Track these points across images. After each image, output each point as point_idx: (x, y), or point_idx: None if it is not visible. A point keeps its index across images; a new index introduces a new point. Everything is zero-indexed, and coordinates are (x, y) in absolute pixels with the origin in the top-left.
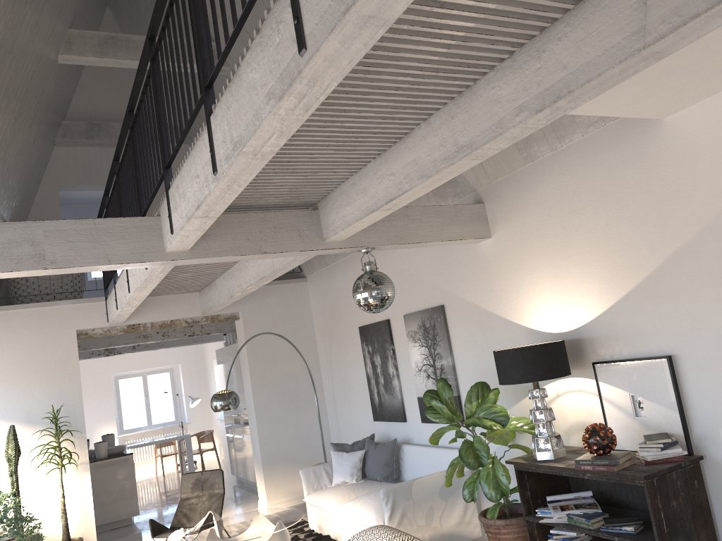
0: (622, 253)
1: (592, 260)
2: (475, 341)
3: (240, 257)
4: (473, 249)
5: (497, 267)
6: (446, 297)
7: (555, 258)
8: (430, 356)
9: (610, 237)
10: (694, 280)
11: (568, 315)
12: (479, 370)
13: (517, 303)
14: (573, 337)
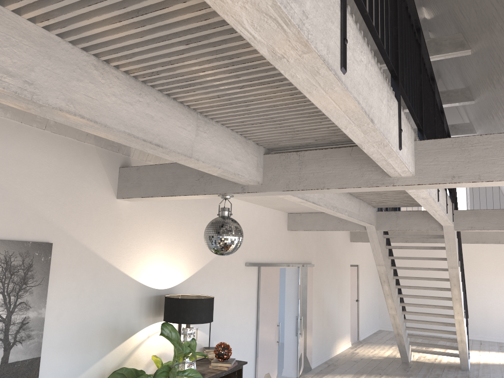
0: (200, 249)
1: (188, 247)
2: (83, 291)
3: (344, 191)
4: (110, 202)
5: (128, 227)
6: (57, 235)
7: (171, 238)
8: (4, 306)
9: (198, 238)
10: (219, 270)
11: (169, 277)
12: (78, 321)
13: (137, 262)
14: (168, 293)
